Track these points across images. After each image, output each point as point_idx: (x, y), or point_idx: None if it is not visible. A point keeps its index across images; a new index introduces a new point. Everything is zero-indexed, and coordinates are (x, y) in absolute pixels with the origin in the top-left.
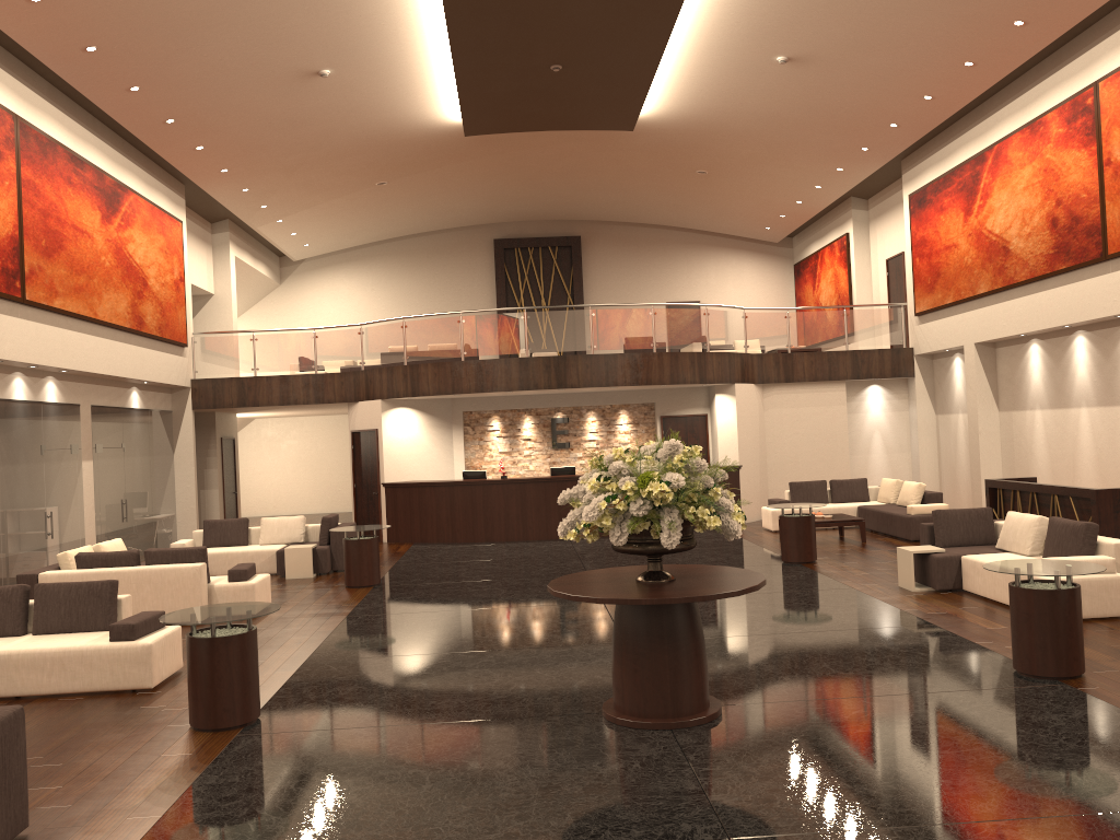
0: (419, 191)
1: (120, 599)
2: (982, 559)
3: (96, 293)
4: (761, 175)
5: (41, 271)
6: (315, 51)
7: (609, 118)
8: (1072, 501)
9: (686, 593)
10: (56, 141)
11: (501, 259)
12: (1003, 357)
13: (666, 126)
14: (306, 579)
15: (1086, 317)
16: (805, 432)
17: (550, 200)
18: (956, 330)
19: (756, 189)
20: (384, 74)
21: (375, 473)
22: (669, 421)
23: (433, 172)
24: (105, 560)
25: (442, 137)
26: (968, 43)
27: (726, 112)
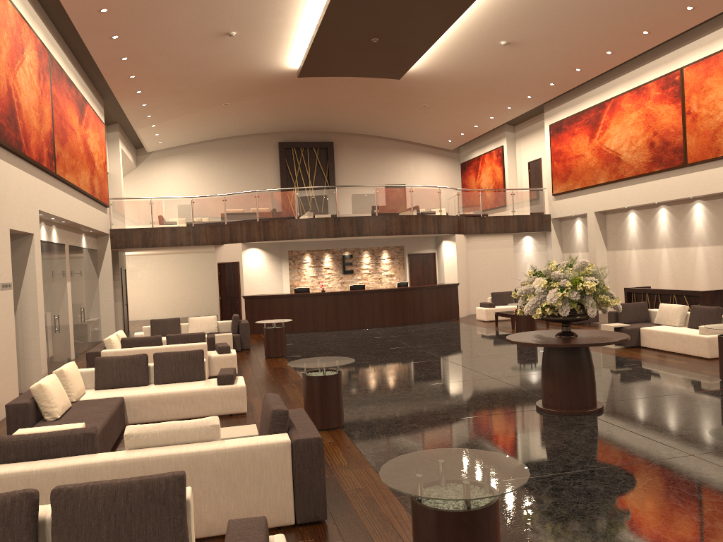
0: (246, 110)
1: (204, 361)
2: (655, 329)
3: (79, 171)
4: (460, 109)
5: (60, 155)
6: (233, 20)
7: (389, 71)
8: (685, 298)
9: (602, 340)
10: (62, 69)
11: (283, 155)
12: (610, 220)
13: (416, 77)
14: None
15: (671, 198)
16: (490, 263)
17: (322, 119)
18: (581, 204)
19: (453, 117)
20: (266, 37)
21: (237, 289)
22: (413, 257)
23: (261, 98)
24: (141, 342)
25: (278, 77)
26: (613, 41)
27: (456, 71)
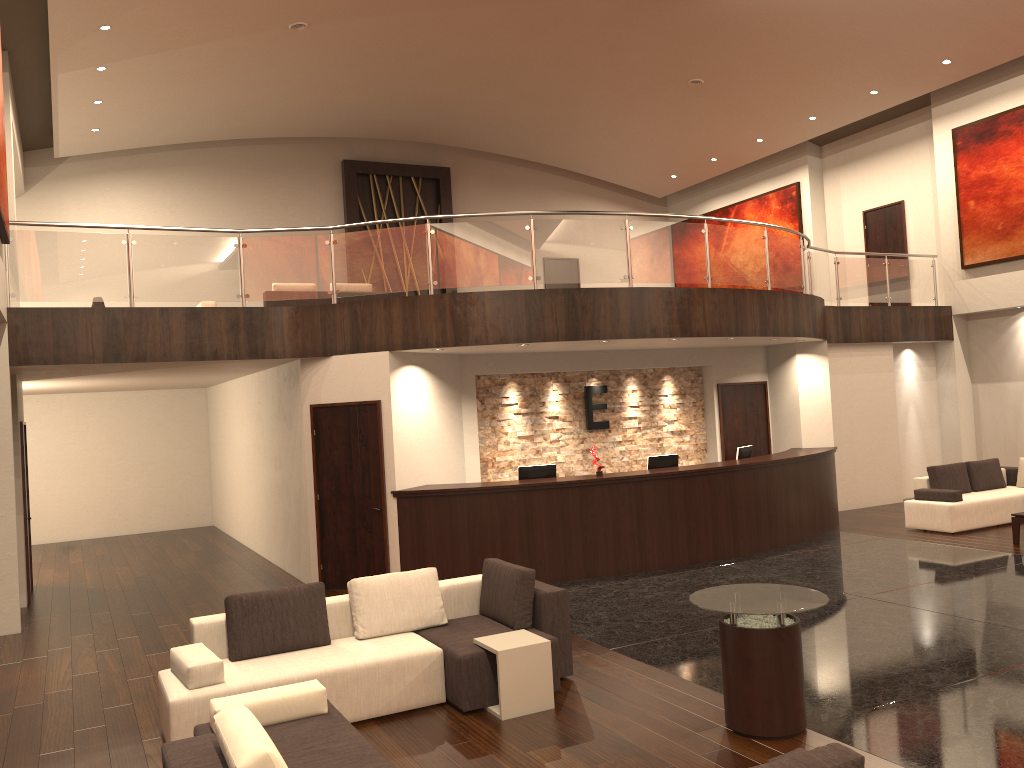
0: (324, 57)
1: None
2: None
3: None
4: (764, 94)
5: None
6: None
7: None
8: None
9: None
10: None
11: (353, 187)
12: None
13: None
14: (554, 715)
15: None
16: (859, 405)
17: (455, 108)
18: None
19: (729, 117)
20: None
21: (374, 474)
22: (727, 391)
23: (380, 21)
24: None
25: None
26: None
27: None
